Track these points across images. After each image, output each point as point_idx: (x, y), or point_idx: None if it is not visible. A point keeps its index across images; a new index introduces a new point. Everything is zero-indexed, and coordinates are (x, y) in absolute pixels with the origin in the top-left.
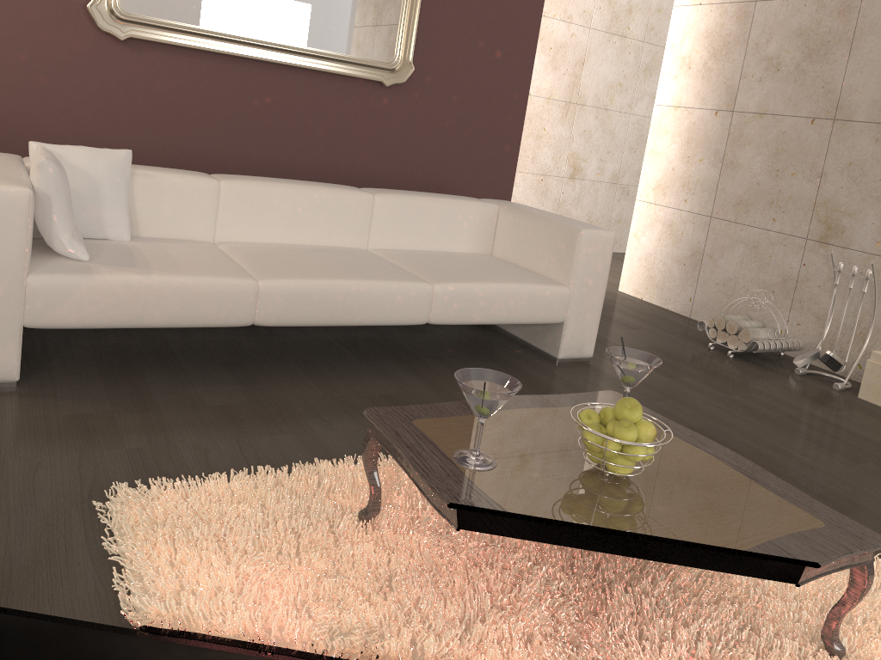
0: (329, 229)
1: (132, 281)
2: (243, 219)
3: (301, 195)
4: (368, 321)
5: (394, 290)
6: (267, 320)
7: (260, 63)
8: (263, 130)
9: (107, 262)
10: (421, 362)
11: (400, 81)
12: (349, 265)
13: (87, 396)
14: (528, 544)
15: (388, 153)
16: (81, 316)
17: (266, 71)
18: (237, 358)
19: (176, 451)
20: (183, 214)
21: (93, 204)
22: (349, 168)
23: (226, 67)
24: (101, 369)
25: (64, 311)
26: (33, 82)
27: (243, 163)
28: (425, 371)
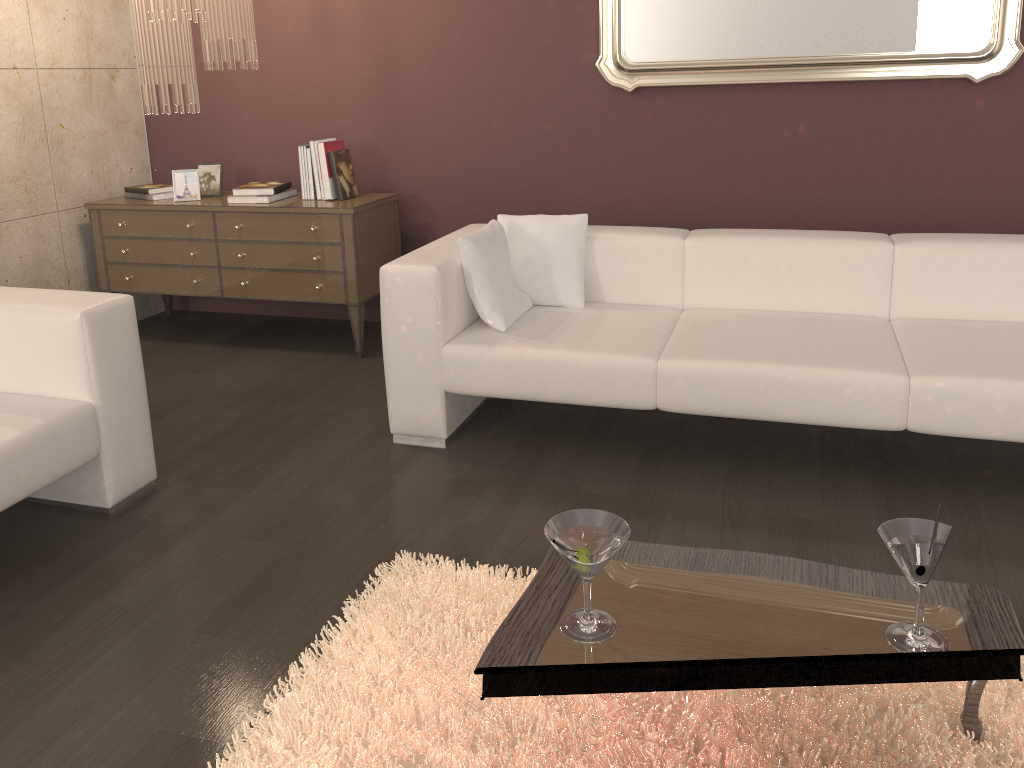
0: (827, 292)
1: (526, 354)
2: (712, 282)
3: (784, 251)
4: (805, 419)
5: (840, 382)
6: (669, 405)
7: (787, 85)
8: (798, 165)
9: (523, 333)
10: (913, 482)
11: (999, 71)
12: (805, 344)
13: (486, 463)
14: (727, 767)
15: (990, 175)
16: (485, 386)
17: (796, 94)
18: (668, 443)
19: (498, 533)
20: (645, 278)
21: (544, 272)
22: (927, 202)
23: (746, 98)
24: (526, 437)
25: (471, 380)
26: (558, 148)
27: (775, 208)
28: (903, 497)
